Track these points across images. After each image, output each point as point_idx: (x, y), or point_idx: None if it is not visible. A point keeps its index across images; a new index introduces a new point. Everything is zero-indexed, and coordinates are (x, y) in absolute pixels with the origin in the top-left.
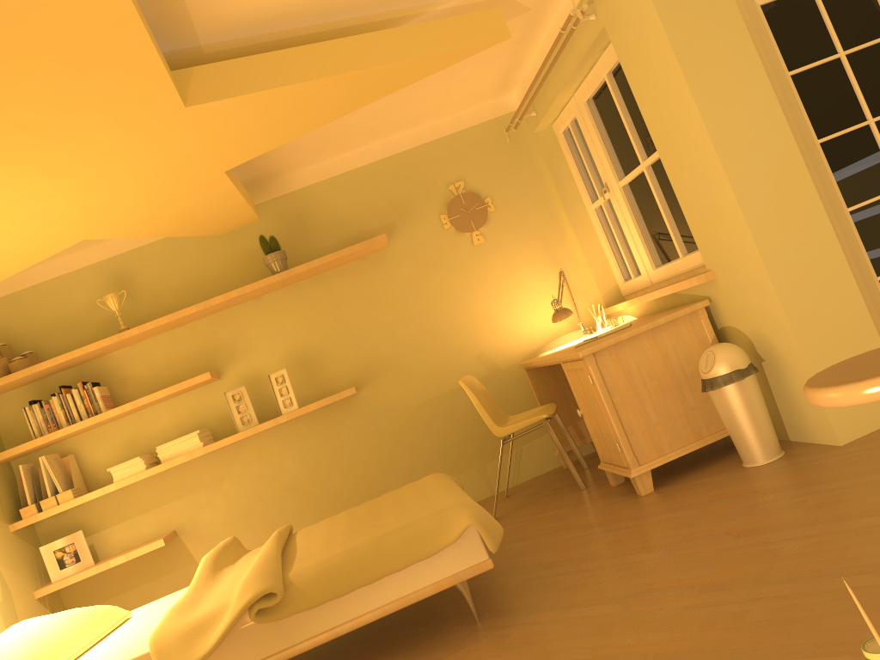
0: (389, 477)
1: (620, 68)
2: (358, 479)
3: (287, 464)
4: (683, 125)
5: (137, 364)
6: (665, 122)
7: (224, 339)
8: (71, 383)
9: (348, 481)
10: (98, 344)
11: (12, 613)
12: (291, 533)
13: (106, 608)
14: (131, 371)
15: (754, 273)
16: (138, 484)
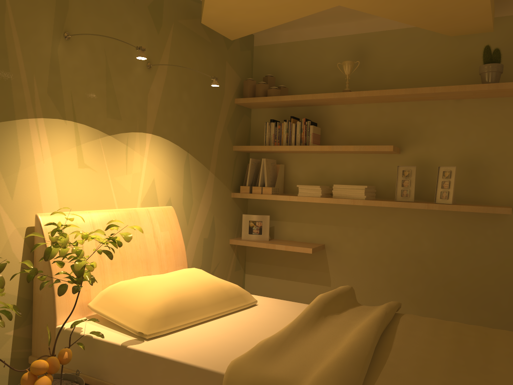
0: (504, 293)
1: None
2: (475, 281)
3: (421, 240)
4: None
5: (346, 120)
6: None
7: (416, 124)
8: (300, 117)
9: (465, 278)
10: (324, 95)
11: (210, 247)
12: (397, 310)
13: (241, 291)
14: (340, 123)
15: None
16: (314, 202)
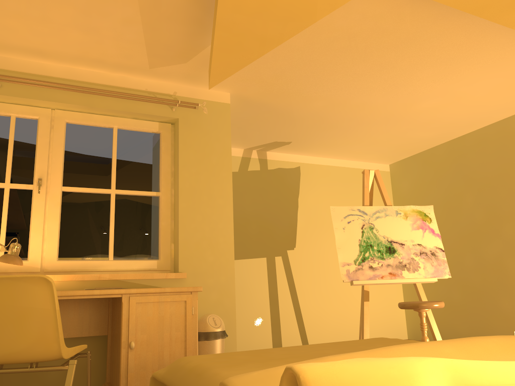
0: None
1: (135, 134)
2: None
3: None
4: (215, 195)
5: None
6: (200, 186)
7: None
8: None
9: None
10: None
11: None
12: None
13: None
14: None
15: (224, 281)
16: None
